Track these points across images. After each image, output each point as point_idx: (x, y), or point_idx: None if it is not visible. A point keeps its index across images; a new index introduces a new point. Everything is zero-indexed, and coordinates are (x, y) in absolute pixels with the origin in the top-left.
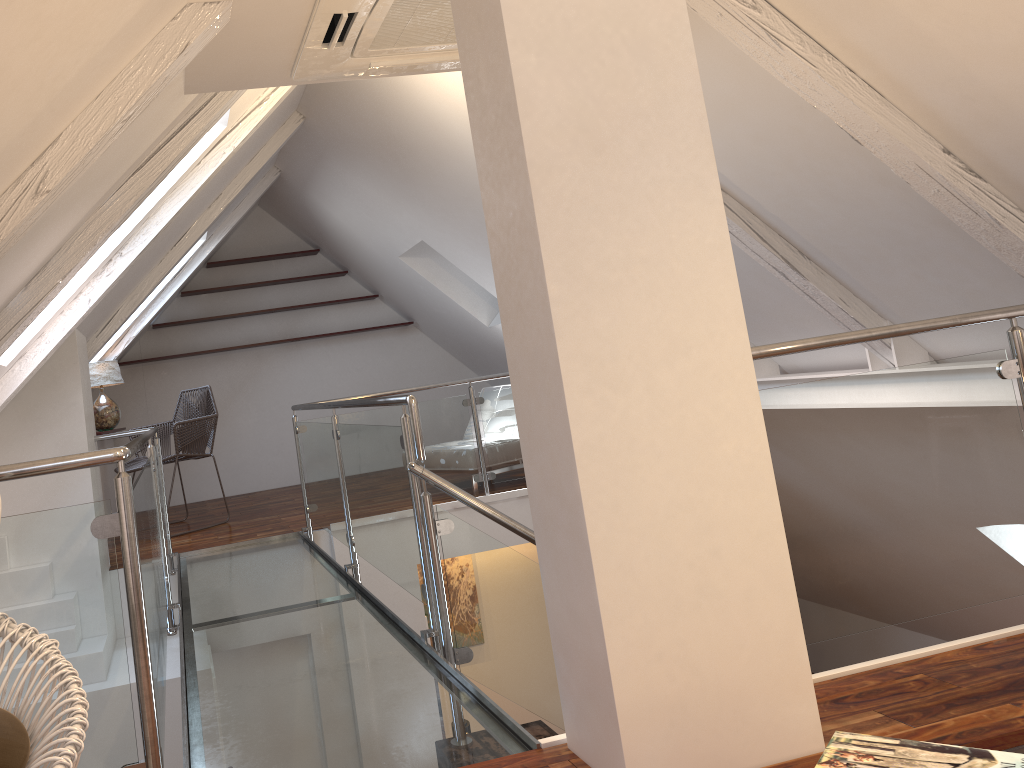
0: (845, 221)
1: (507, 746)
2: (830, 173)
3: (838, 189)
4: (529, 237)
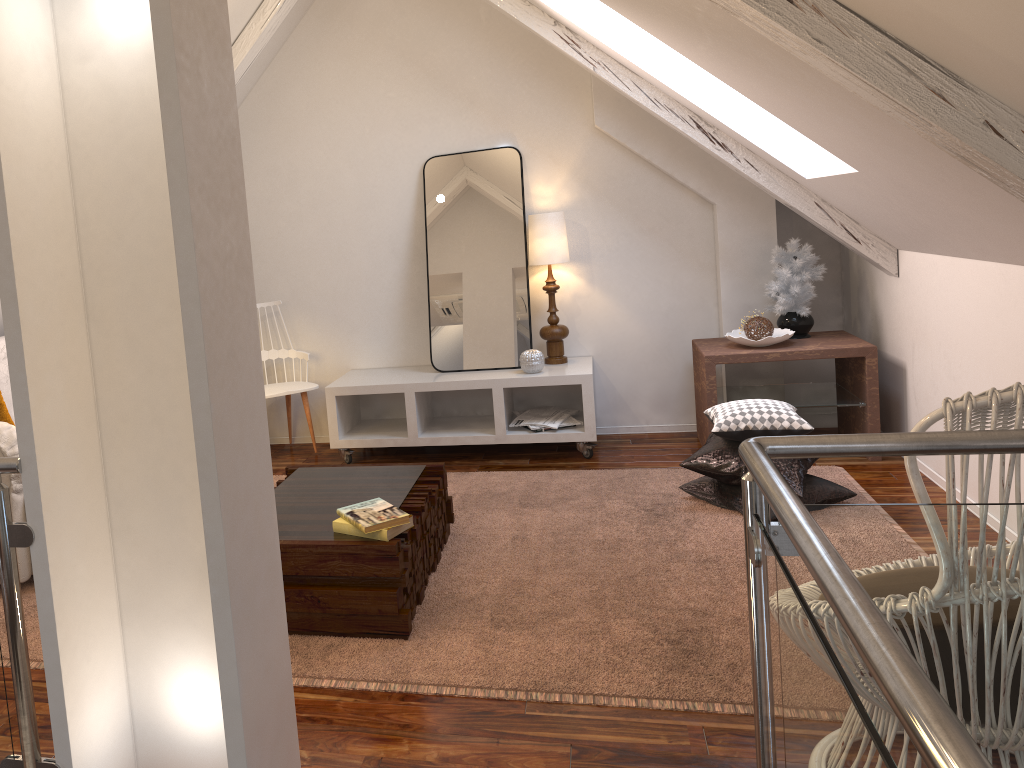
0: None
1: None
2: None
3: None
4: (246, 278)
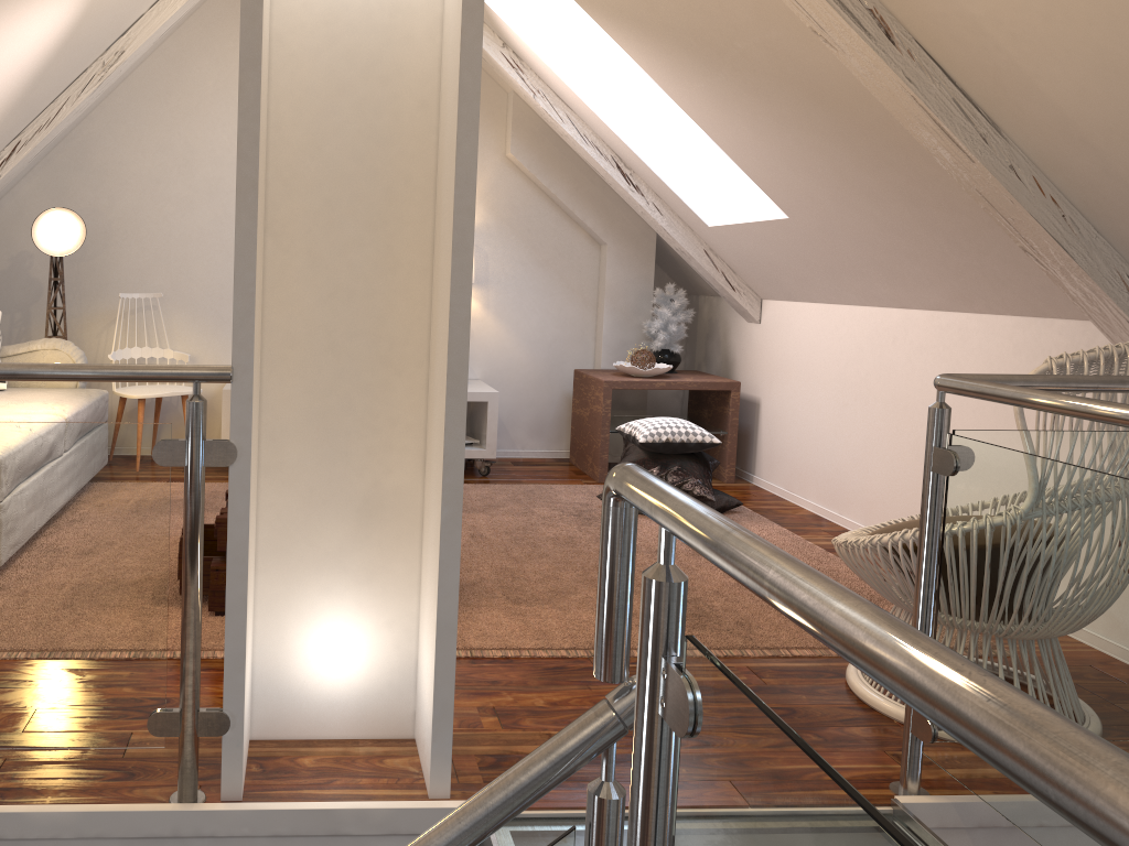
0: None
1: (516, 839)
2: None
3: None
4: None
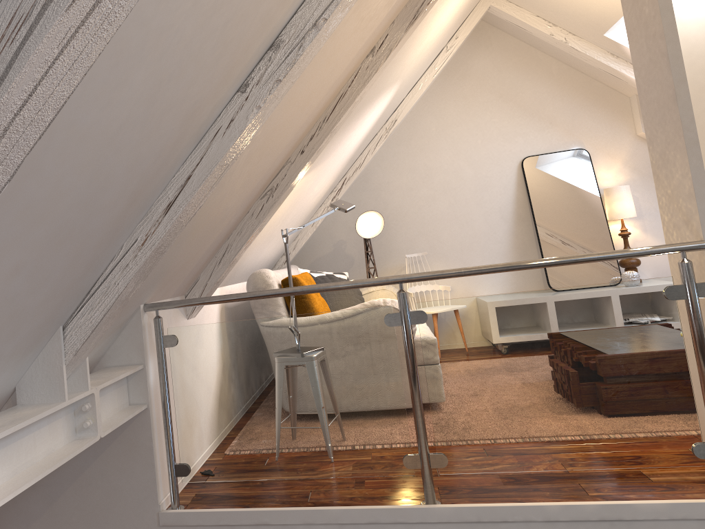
0: (108, 135)
1: None
2: (198, 65)
3: (171, 89)
4: None
